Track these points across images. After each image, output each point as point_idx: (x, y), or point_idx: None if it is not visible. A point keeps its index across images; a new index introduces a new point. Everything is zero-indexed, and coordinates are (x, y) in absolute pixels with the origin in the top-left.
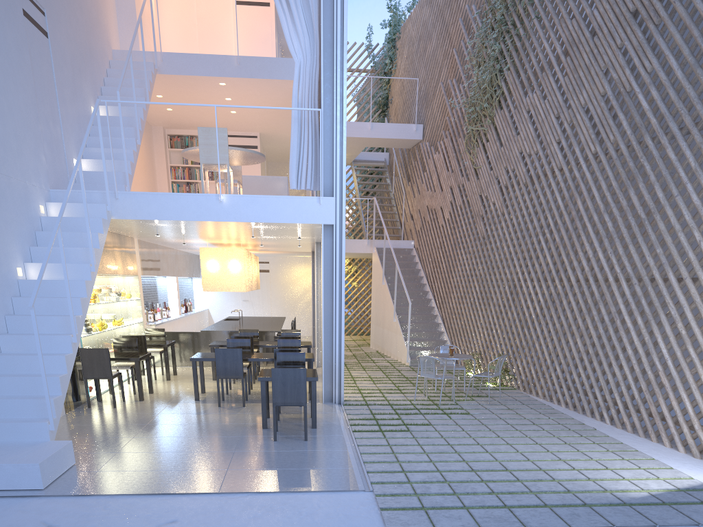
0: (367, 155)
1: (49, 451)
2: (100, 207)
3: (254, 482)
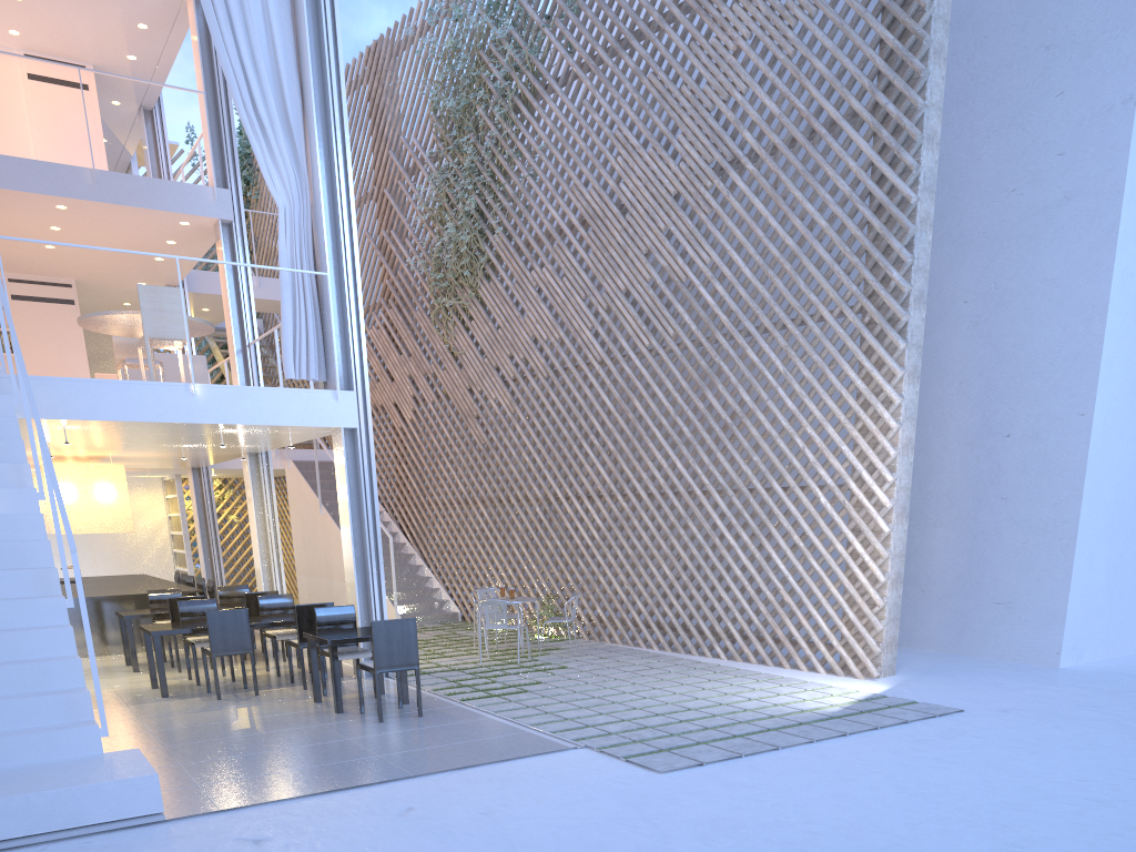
0: None
1: (135, 761)
2: (3, 400)
3: (438, 761)
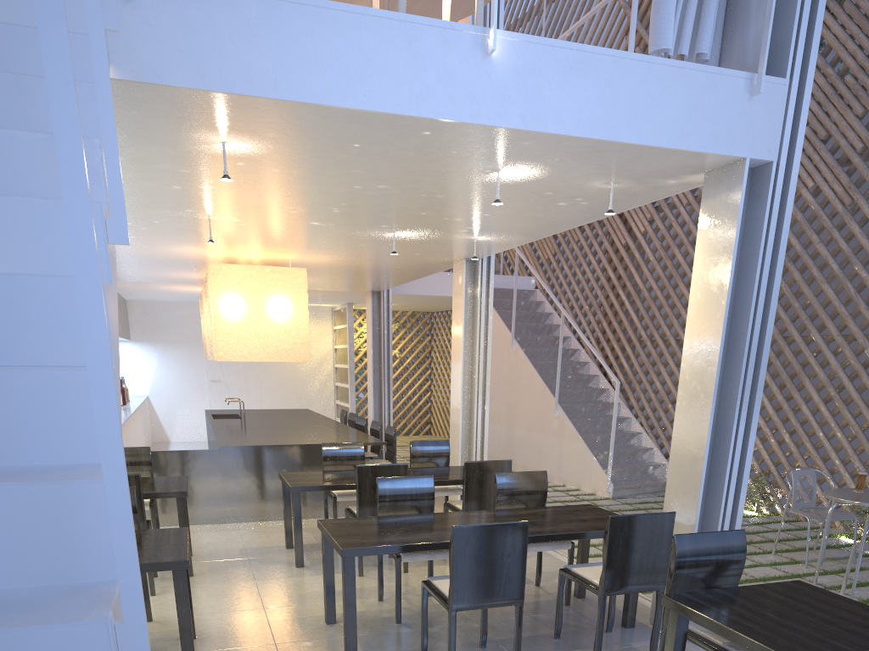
0: None
1: None
2: (76, 7)
3: None
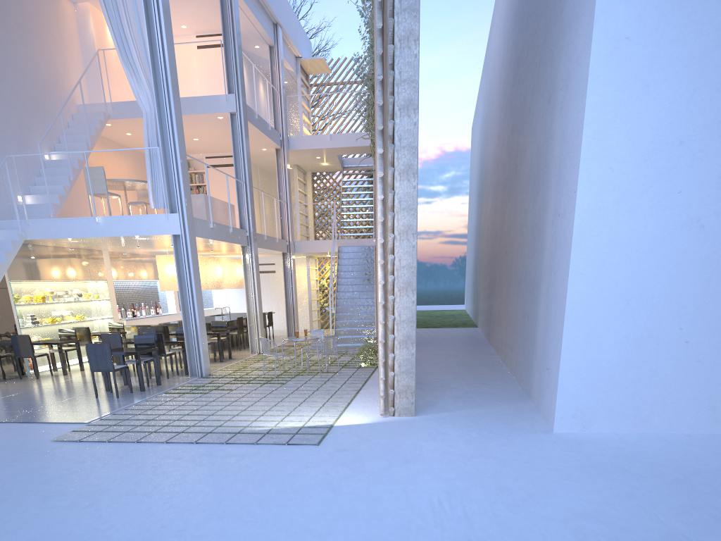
0: (357, 160)
1: None
2: (14, 232)
3: (29, 417)
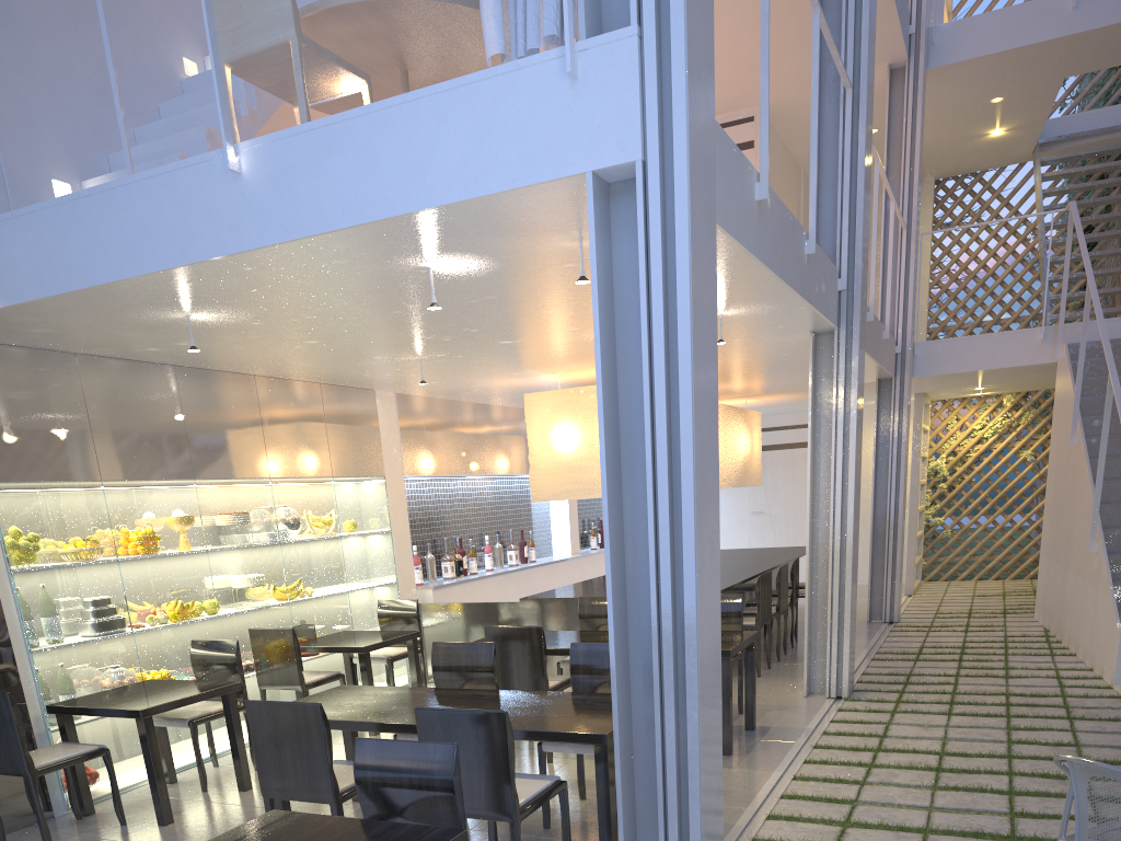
0: (1083, 120)
1: None
2: None
3: None
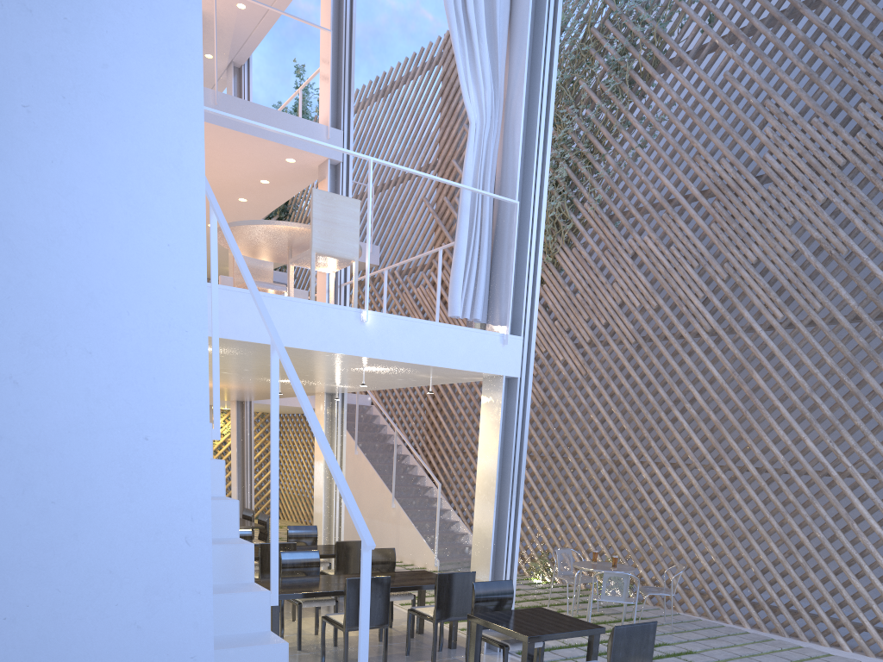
0: None
1: None
2: None
3: None
